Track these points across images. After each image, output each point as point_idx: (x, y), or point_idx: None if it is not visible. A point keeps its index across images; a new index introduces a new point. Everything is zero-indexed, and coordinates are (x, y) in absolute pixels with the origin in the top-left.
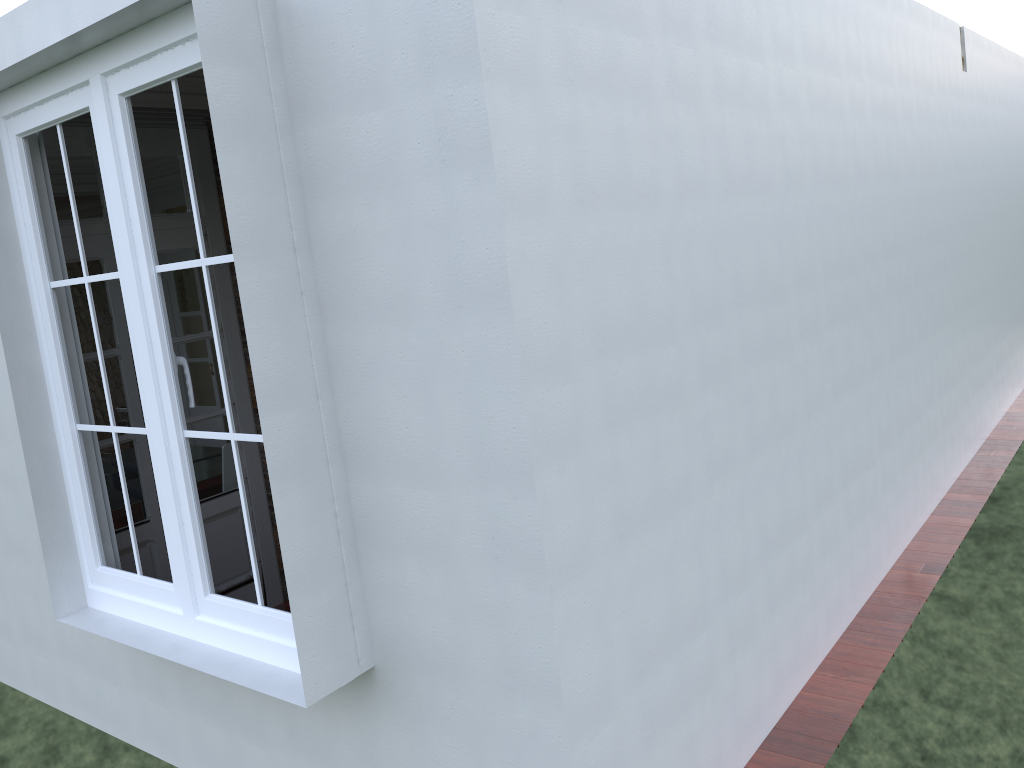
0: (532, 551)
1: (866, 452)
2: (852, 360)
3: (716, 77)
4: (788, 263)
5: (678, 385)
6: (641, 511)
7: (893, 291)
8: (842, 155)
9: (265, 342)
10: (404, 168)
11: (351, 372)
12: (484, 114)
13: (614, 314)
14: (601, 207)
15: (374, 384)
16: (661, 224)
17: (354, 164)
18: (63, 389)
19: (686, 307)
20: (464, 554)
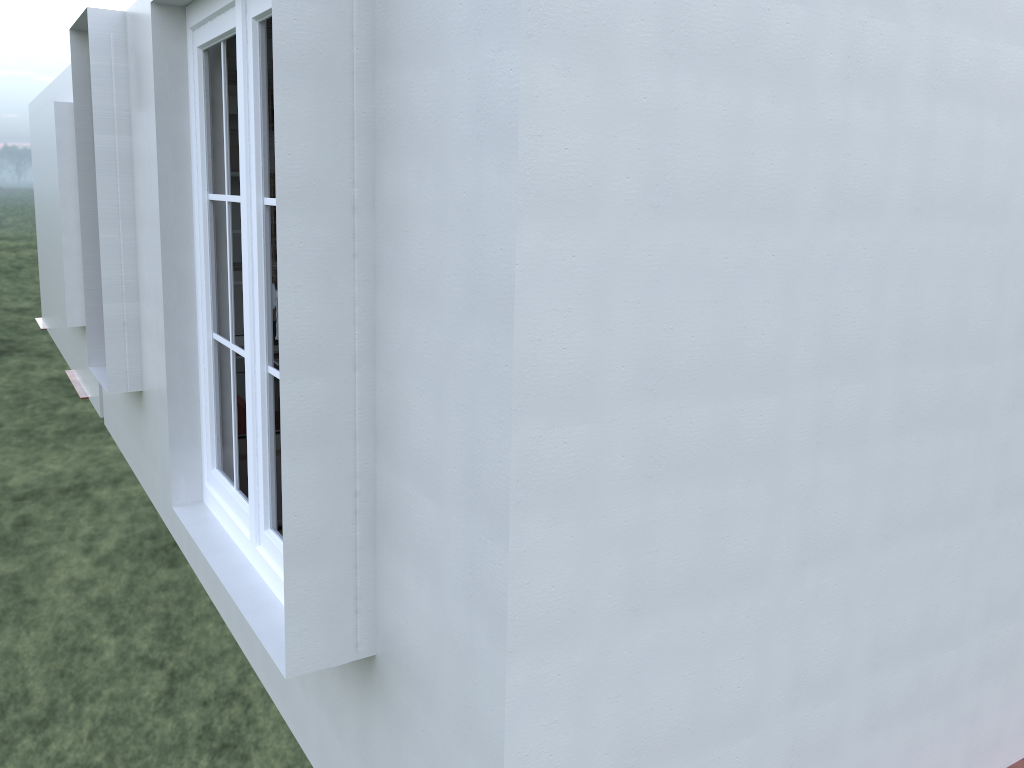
0: (498, 604)
1: None
2: None
3: (933, 63)
4: (1009, 313)
5: (772, 445)
6: (675, 585)
7: None
8: None
9: (300, 302)
10: (448, 138)
11: (389, 350)
12: (516, 88)
13: (681, 348)
14: (688, 216)
15: (403, 369)
16: (788, 245)
17: (412, 125)
18: (206, 297)
19: (809, 351)
20: (447, 579)
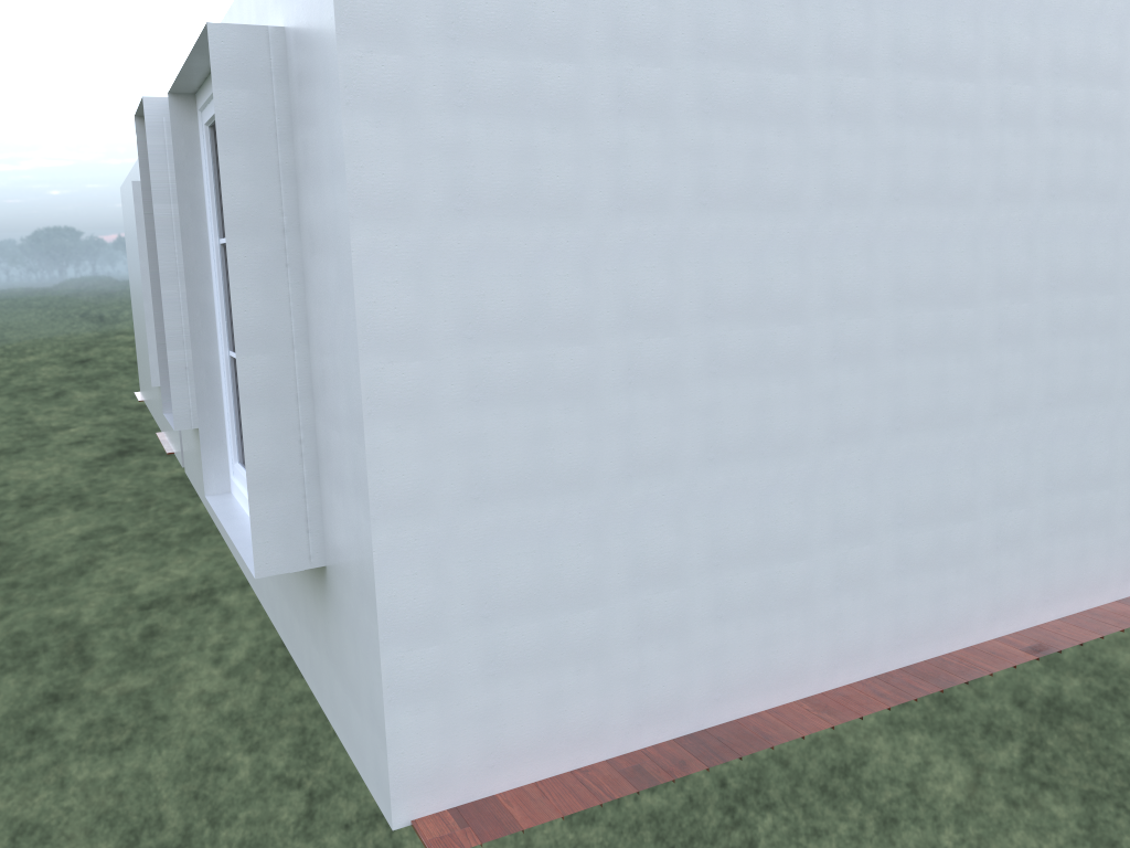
0: (365, 487)
1: (959, 502)
2: (944, 398)
3: (703, 93)
4: (817, 283)
5: (586, 382)
6: (509, 483)
7: (1067, 330)
8: (965, 170)
9: (247, 299)
10: (323, 174)
11: (313, 331)
12: (342, 137)
13: (494, 309)
14: (488, 215)
15: (320, 342)
16: (581, 234)
17: (309, 168)
18: (222, 322)
19: (612, 312)
20: (347, 484)
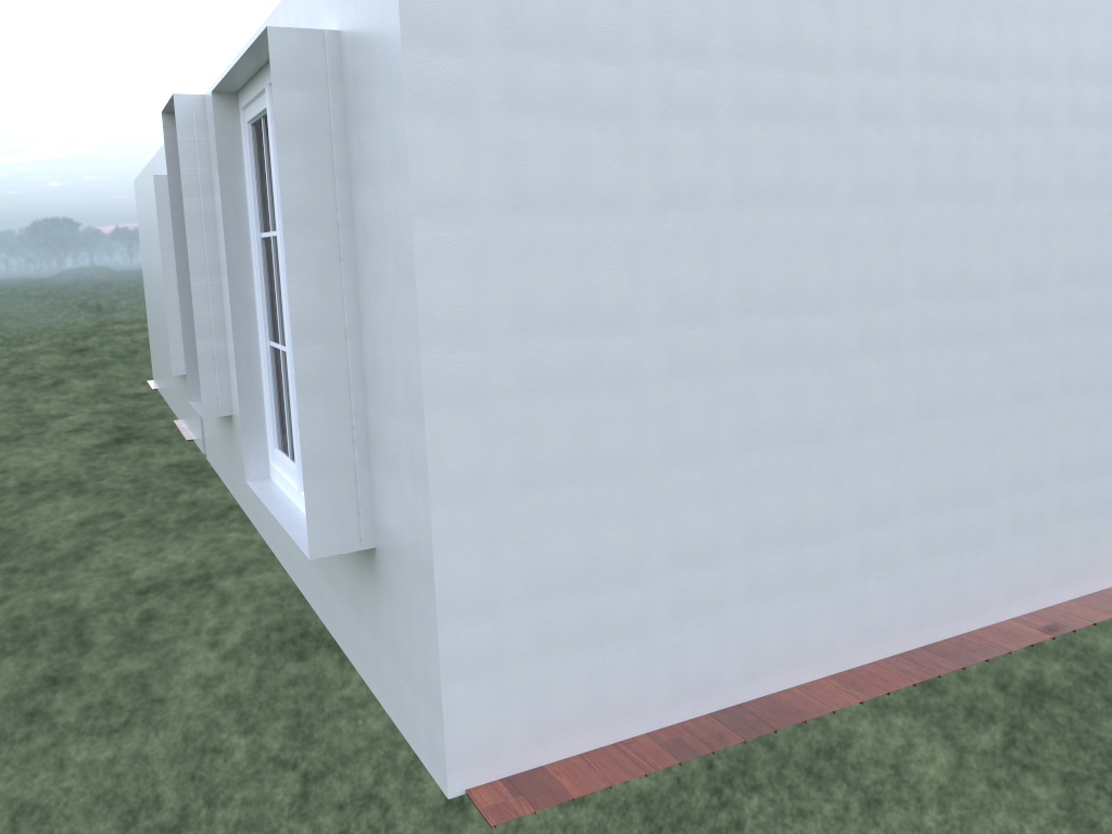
0: (424, 471)
1: (978, 487)
2: (965, 387)
3: (741, 95)
4: (846, 277)
5: (631, 371)
6: (558, 468)
7: (1081, 322)
8: (986, 168)
9: (303, 292)
10: (381, 173)
11: (366, 322)
12: (406, 138)
13: (545, 301)
14: (541, 212)
15: (374, 333)
16: (627, 230)
17: (366, 166)
18: (263, 314)
19: (655, 305)
20: (403, 469)
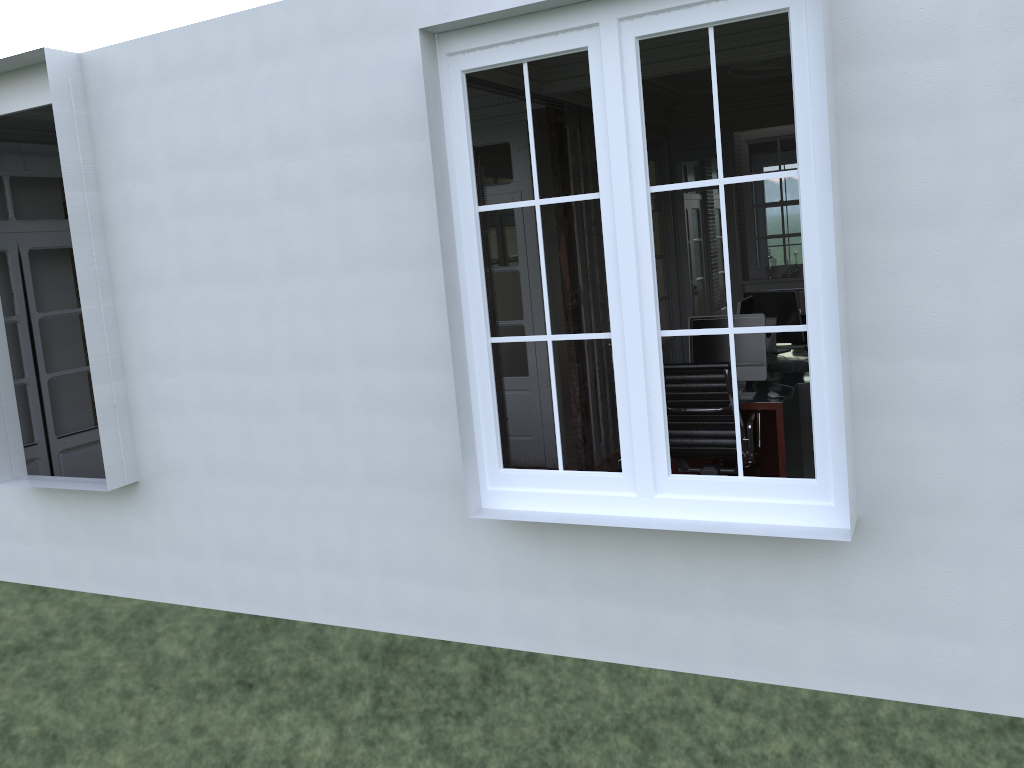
0: None
1: None
2: None
3: None
4: None
5: None
6: None
7: None
8: None
9: (836, 240)
10: (966, 105)
11: (871, 271)
12: None
13: None
14: None
15: (899, 279)
16: None
17: (906, 101)
18: (483, 305)
19: None
20: (985, 409)
